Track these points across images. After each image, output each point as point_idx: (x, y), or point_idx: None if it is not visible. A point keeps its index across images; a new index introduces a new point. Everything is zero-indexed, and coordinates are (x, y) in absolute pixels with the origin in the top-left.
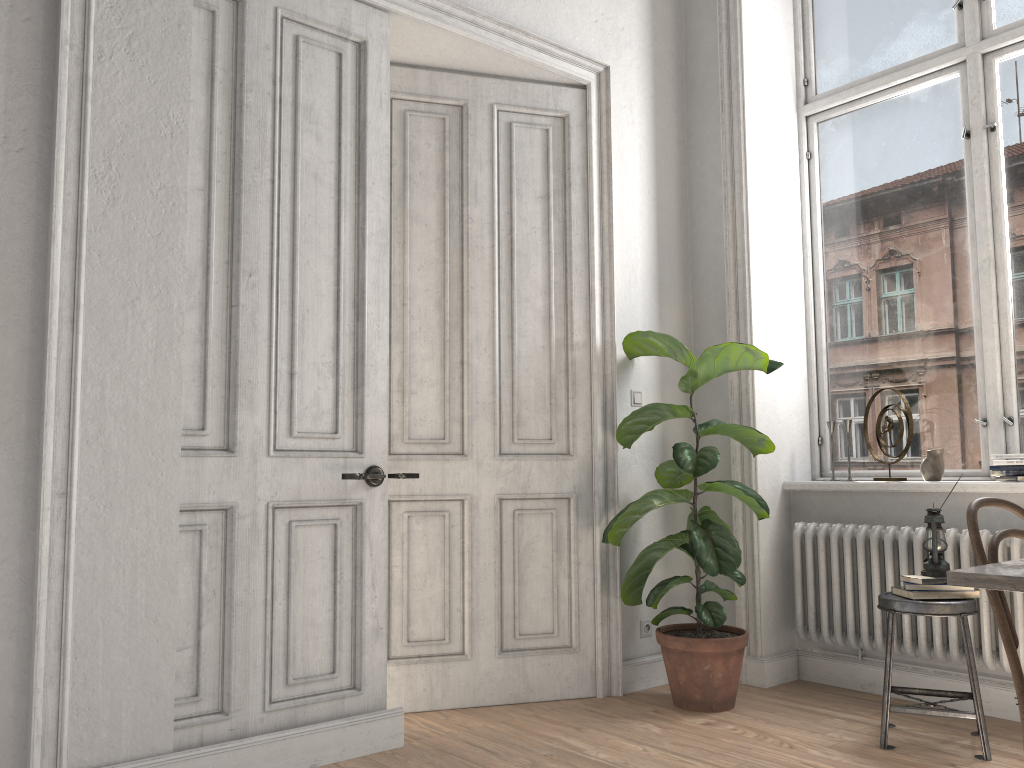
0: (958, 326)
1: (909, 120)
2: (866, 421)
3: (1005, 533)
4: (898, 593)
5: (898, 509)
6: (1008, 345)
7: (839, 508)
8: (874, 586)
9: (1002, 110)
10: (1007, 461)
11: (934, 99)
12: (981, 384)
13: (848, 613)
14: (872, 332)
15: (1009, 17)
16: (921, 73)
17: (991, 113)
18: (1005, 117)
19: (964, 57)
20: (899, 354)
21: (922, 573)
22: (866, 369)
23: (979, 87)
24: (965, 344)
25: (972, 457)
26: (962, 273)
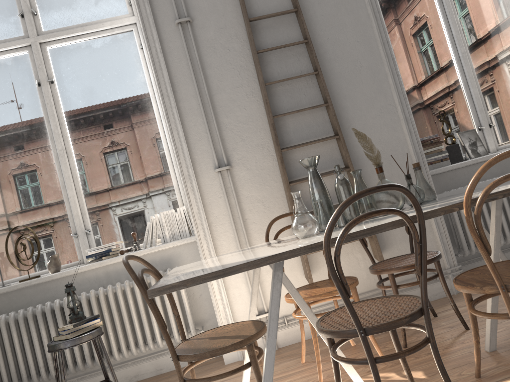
0: (52, 186)
1: (2, 74)
2: (7, 248)
3: (143, 271)
4: (59, 339)
5: (39, 294)
6: (81, 193)
7: (0, 305)
8: (35, 343)
9: (55, 73)
10: (95, 251)
11: (16, 64)
12: (70, 215)
13: (21, 367)
14: (0, 196)
15: (50, 26)
16: (6, 48)
17: (50, 74)
18: (57, 77)
19: (30, 43)
20: (20, 206)
21: (70, 322)
22: (0, 218)
23: (41, 59)
24: (58, 195)
25: (72, 255)
26: (49, 158)
